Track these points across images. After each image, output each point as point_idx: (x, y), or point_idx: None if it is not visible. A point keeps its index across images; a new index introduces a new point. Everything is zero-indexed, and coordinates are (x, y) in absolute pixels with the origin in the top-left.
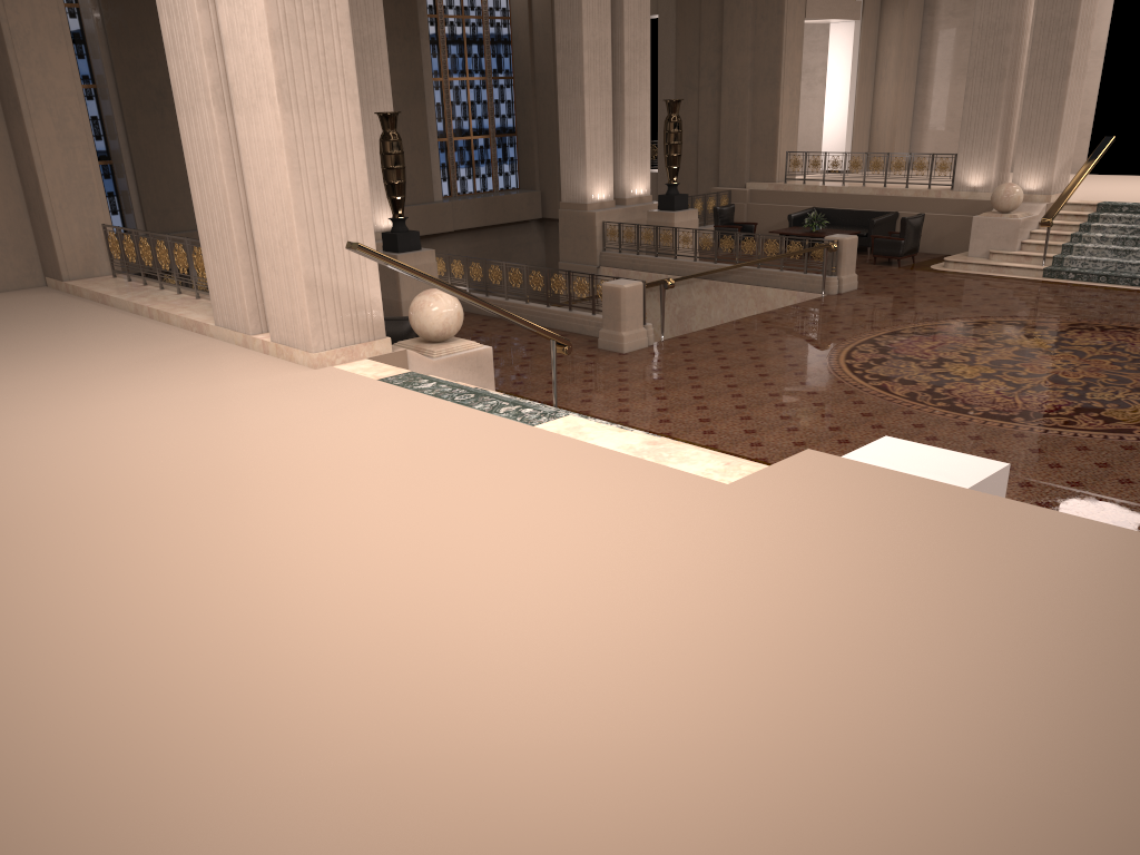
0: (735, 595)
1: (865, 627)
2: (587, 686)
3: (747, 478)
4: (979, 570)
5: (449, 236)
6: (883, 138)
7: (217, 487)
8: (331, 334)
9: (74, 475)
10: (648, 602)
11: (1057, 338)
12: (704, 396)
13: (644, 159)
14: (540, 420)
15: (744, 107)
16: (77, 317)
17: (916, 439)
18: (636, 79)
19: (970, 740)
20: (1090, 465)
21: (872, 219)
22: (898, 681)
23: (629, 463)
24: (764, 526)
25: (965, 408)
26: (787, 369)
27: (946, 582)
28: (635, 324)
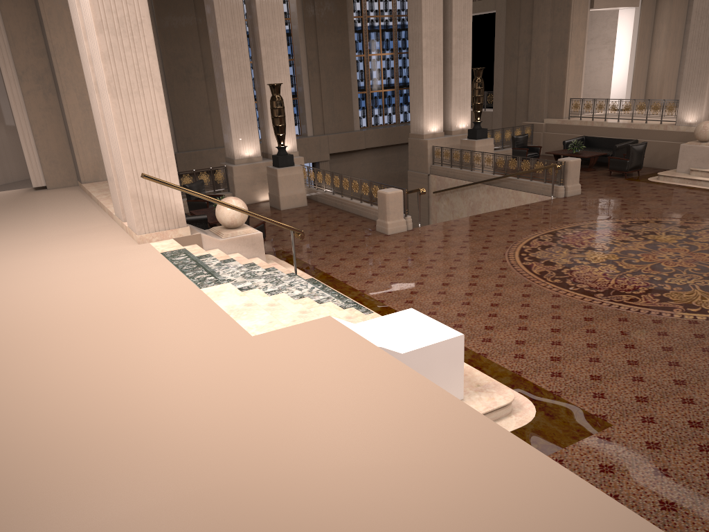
0: (159, 410)
1: (199, 440)
2: (13, 457)
3: (268, 333)
4: (314, 410)
5: (364, 151)
6: (655, 86)
7: (2, 315)
8: (149, 224)
9: None
10: (109, 409)
11: (687, 236)
12: (408, 267)
13: (466, 105)
14: (209, 285)
15: (544, 69)
16: (68, 206)
17: (515, 305)
18: (461, 54)
19: (155, 523)
20: (615, 333)
21: (615, 145)
22: (169, 479)
23: (218, 317)
24: (235, 366)
25: (571, 284)
26: (479, 250)
27: (284, 416)
28: (396, 216)
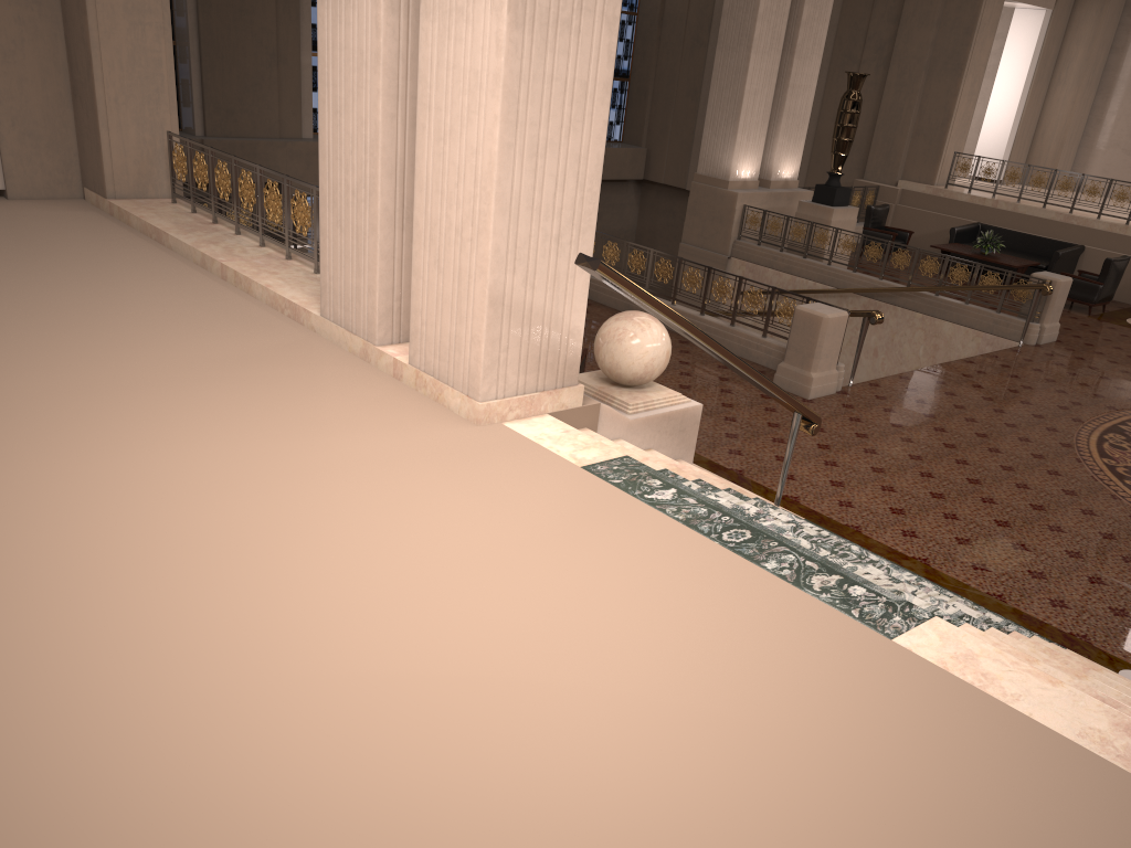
0: None
1: None
2: None
3: None
4: None
5: None
6: (1046, 150)
7: (379, 741)
8: (508, 376)
9: (108, 653)
10: None
11: None
12: (944, 495)
13: (799, 137)
14: (894, 623)
15: (913, 92)
16: (122, 260)
17: None
18: (810, 41)
19: None
20: None
21: (1057, 251)
22: None
23: None
24: None
25: None
26: (1033, 461)
27: None
28: (828, 364)
